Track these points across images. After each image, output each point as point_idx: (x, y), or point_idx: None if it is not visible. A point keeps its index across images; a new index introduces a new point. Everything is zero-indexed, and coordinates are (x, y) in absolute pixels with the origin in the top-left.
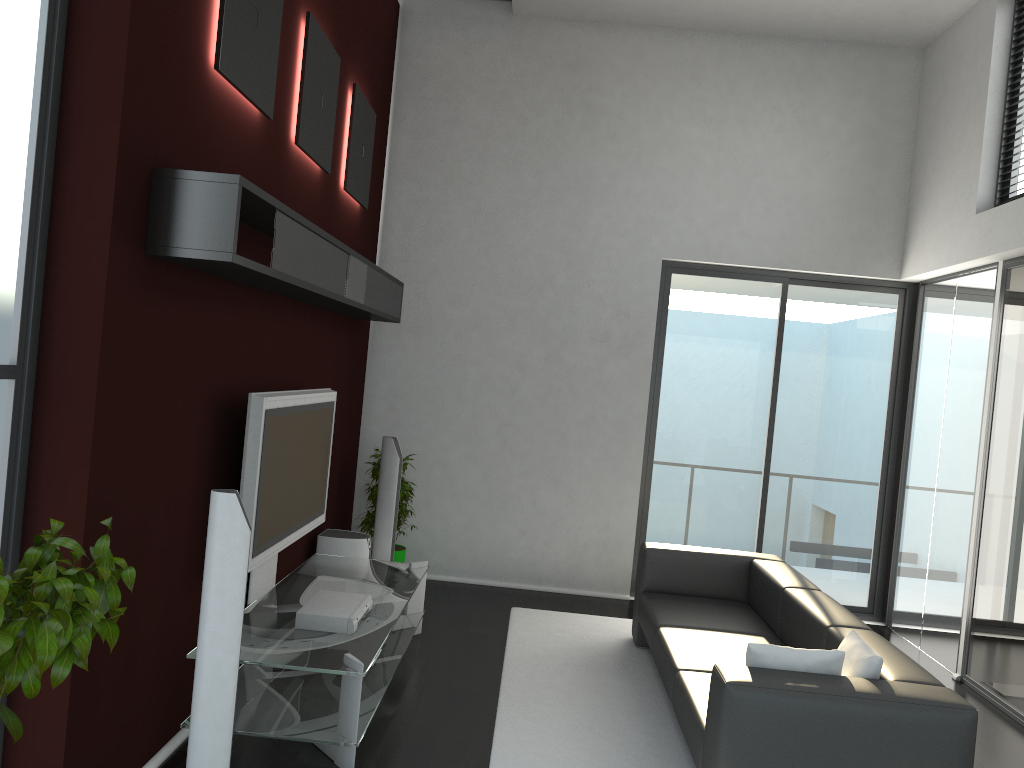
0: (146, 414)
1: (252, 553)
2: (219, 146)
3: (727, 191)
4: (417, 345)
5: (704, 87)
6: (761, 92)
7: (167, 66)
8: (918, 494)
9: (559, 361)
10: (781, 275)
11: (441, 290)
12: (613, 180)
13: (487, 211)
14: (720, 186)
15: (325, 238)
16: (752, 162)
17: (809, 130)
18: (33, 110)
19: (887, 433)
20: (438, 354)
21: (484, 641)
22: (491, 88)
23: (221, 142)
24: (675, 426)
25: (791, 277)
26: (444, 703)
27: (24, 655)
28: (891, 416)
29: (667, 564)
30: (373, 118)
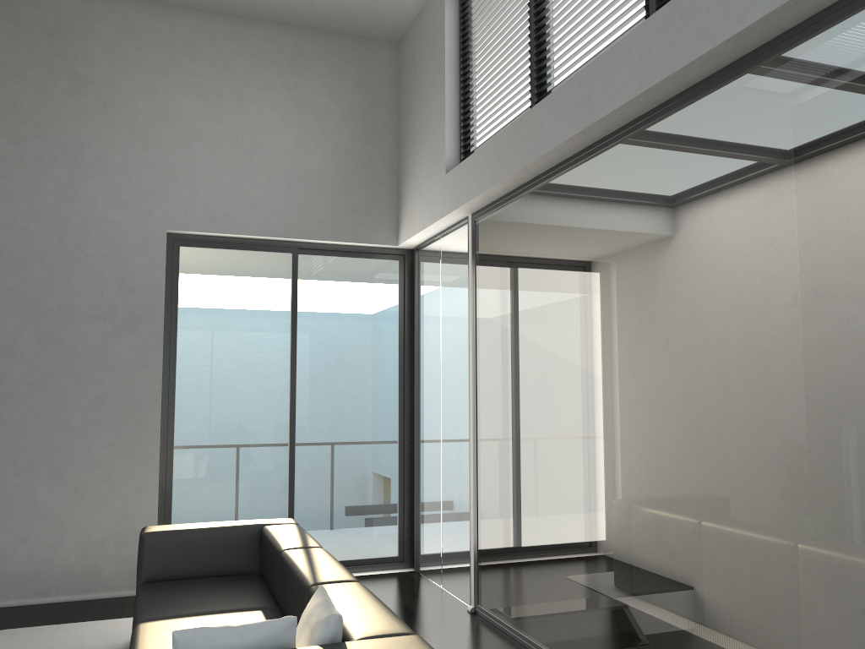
0: None
1: None
2: None
3: (230, 164)
4: None
5: (199, 63)
6: (256, 71)
7: None
8: (429, 440)
9: (56, 343)
10: (291, 245)
11: None
12: (107, 151)
13: None
14: (222, 159)
15: None
16: (252, 137)
17: (304, 109)
18: None
19: (401, 388)
20: None
21: None
22: None
23: None
24: (195, 402)
25: (300, 247)
26: None
27: None
28: (403, 372)
29: (168, 547)
30: None
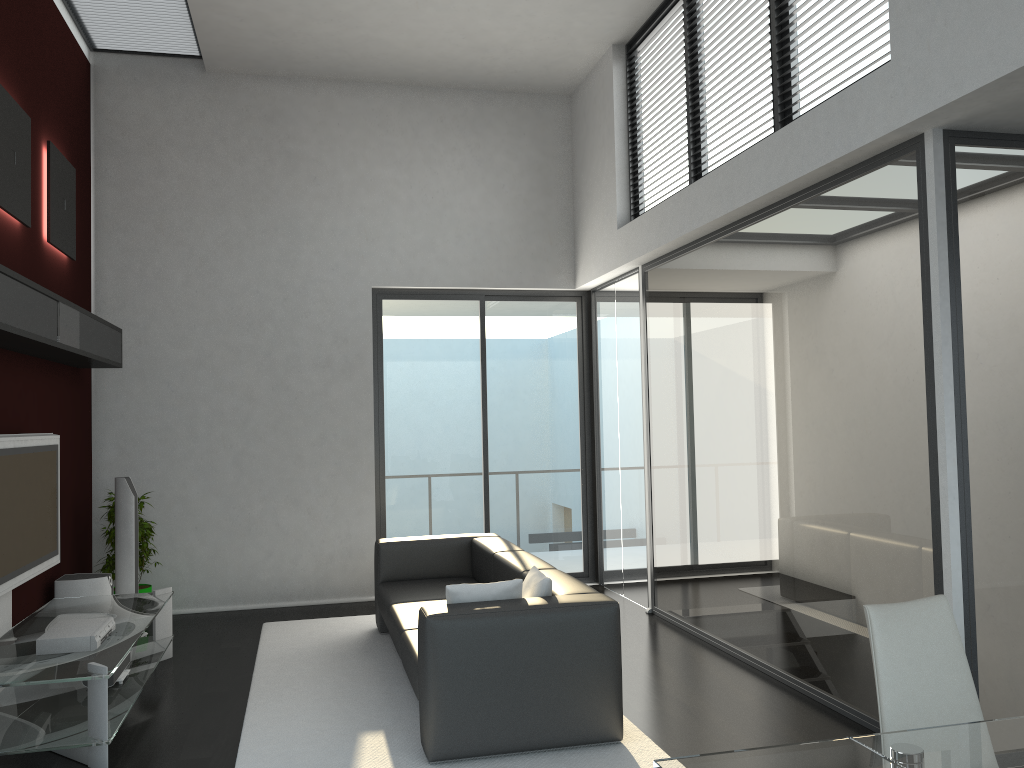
0: None
1: None
2: None
3: (422, 223)
4: (143, 388)
5: (392, 133)
6: (442, 136)
7: None
8: (609, 467)
9: (286, 389)
10: (478, 293)
11: (162, 333)
12: (319, 219)
13: (201, 255)
14: (416, 219)
15: (30, 286)
16: (441, 197)
17: (486, 167)
18: None
19: (581, 420)
20: (166, 395)
21: (236, 653)
22: (192, 140)
23: None
24: (401, 436)
25: (486, 294)
26: (197, 705)
27: None
28: (583, 405)
29: (399, 554)
30: (73, 173)
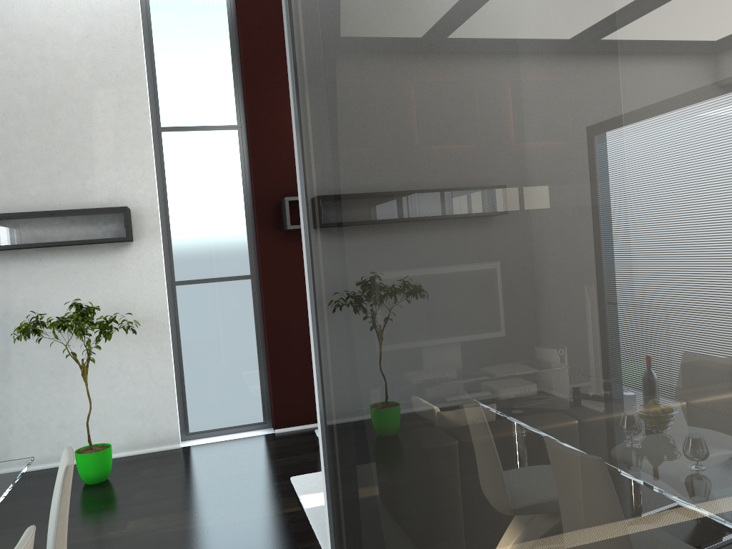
0: (300, 286)
1: None
2: None
3: None
4: None
5: None
6: None
7: (281, 163)
8: None
9: None
10: None
11: None
12: None
13: None
14: None
15: None
16: None
17: None
18: (241, 197)
19: None
20: None
21: None
22: None
23: None
24: None
25: None
26: None
27: (71, 332)
28: None
29: None
30: None
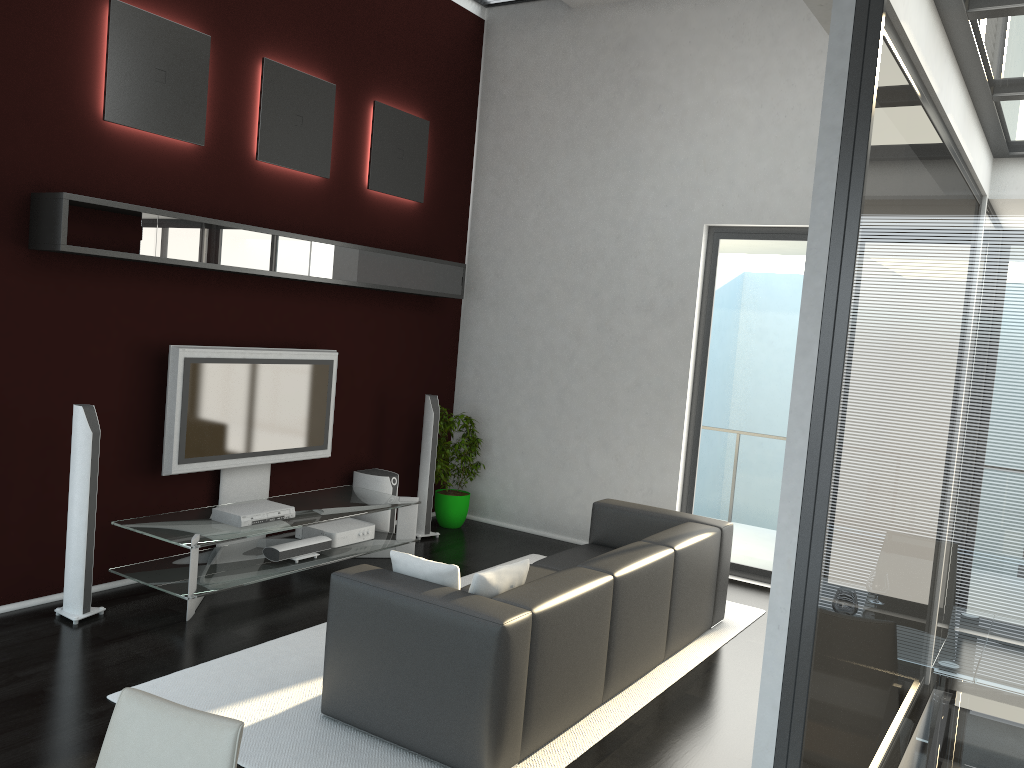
0: (45, 353)
1: (178, 460)
2: (130, 172)
3: (769, 148)
4: (496, 319)
5: (746, 43)
6: (806, 38)
7: (42, 126)
8: None
9: (609, 330)
10: None
11: (514, 269)
12: (658, 151)
13: (550, 194)
14: (762, 144)
15: (247, 230)
16: (796, 114)
17: None
18: None
19: None
20: (512, 326)
21: None
22: (554, 80)
23: (133, 169)
24: (721, 395)
25: None
26: None
27: None
28: None
29: (610, 519)
30: (422, 125)
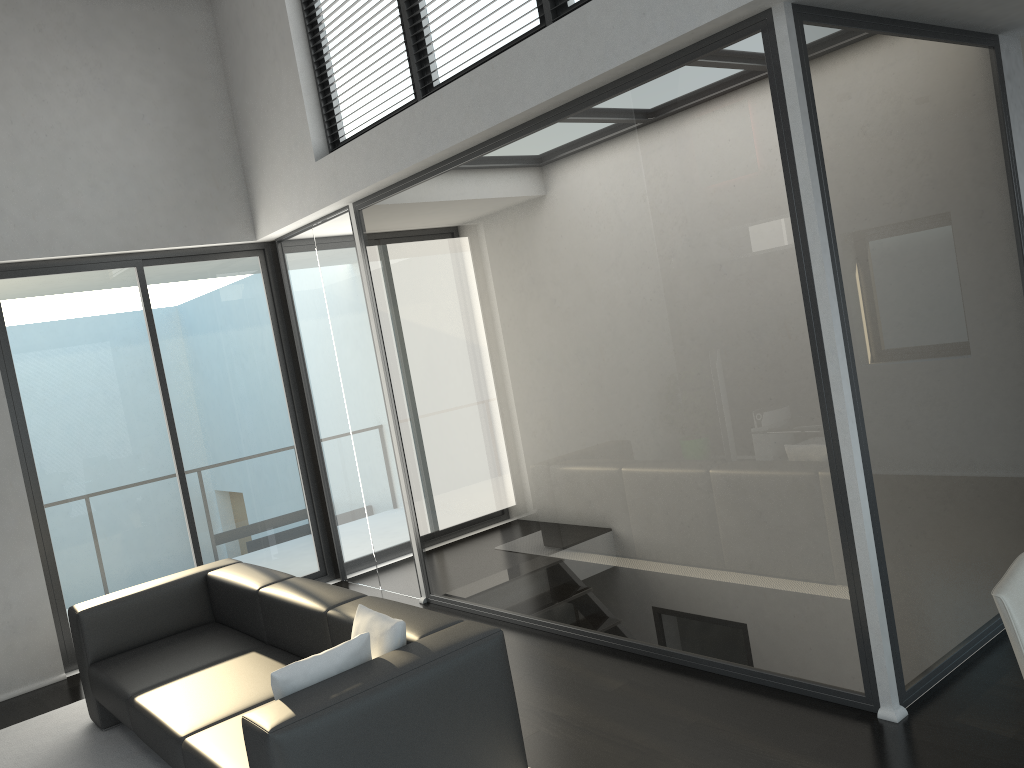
0: None
1: None
2: None
3: (38, 171)
4: None
5: None
6: (45, 51)
7: None
8: (336, 445)
9: None
10: (132, 258)
11: None
12: None
13: None
14: (27, 166)
15: None
16: (59, 134)
17: (115, 92)
18: None
19: (289, 396)
20: None
21: None
22: None
23: None
24: (59, 458)
25: (144, 258)
26: None
27: None
28: (287, 378)
29: (111, 620)
30: None
